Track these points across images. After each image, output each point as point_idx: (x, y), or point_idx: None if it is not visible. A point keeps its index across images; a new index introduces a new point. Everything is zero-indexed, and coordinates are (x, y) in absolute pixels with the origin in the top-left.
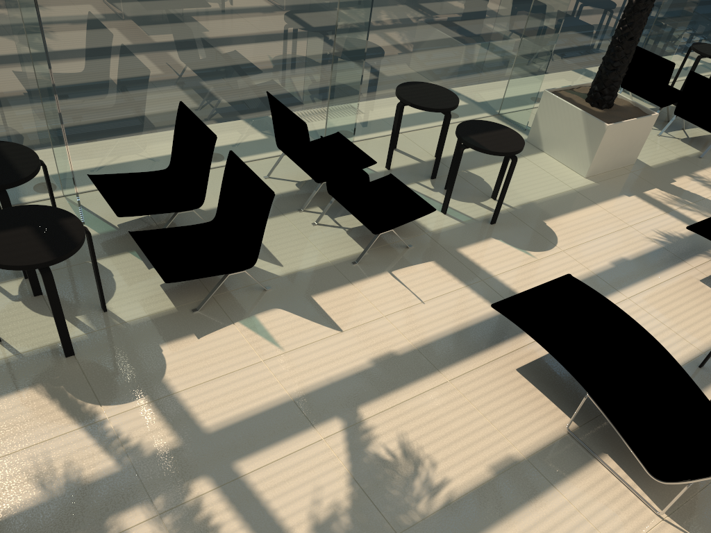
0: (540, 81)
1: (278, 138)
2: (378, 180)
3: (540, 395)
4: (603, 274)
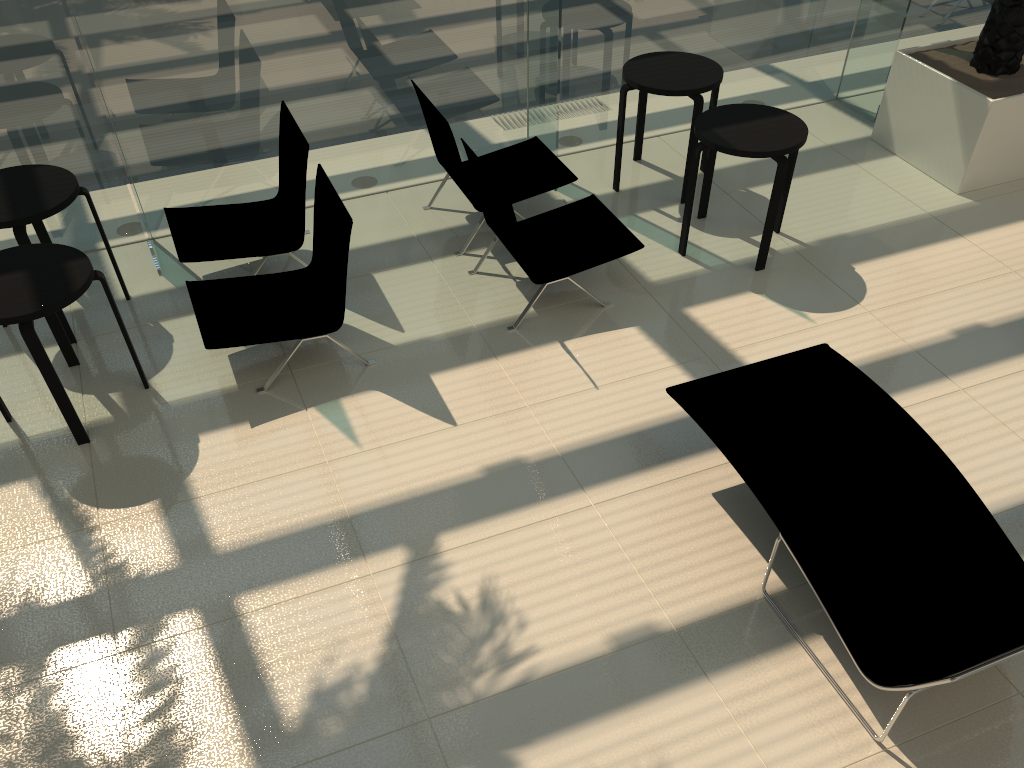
0: (896, 38)
1: (435, 149)
2: (572, 204)
3: (738, 535)
4: (930, 350)
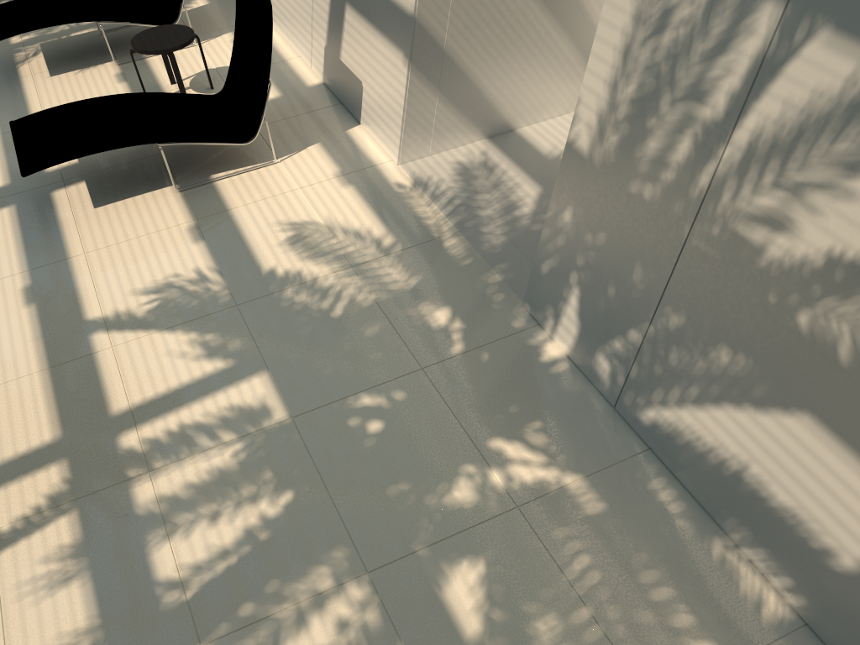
0: None
1: None
2: None
3: (133, 199)
4: (4, 129)
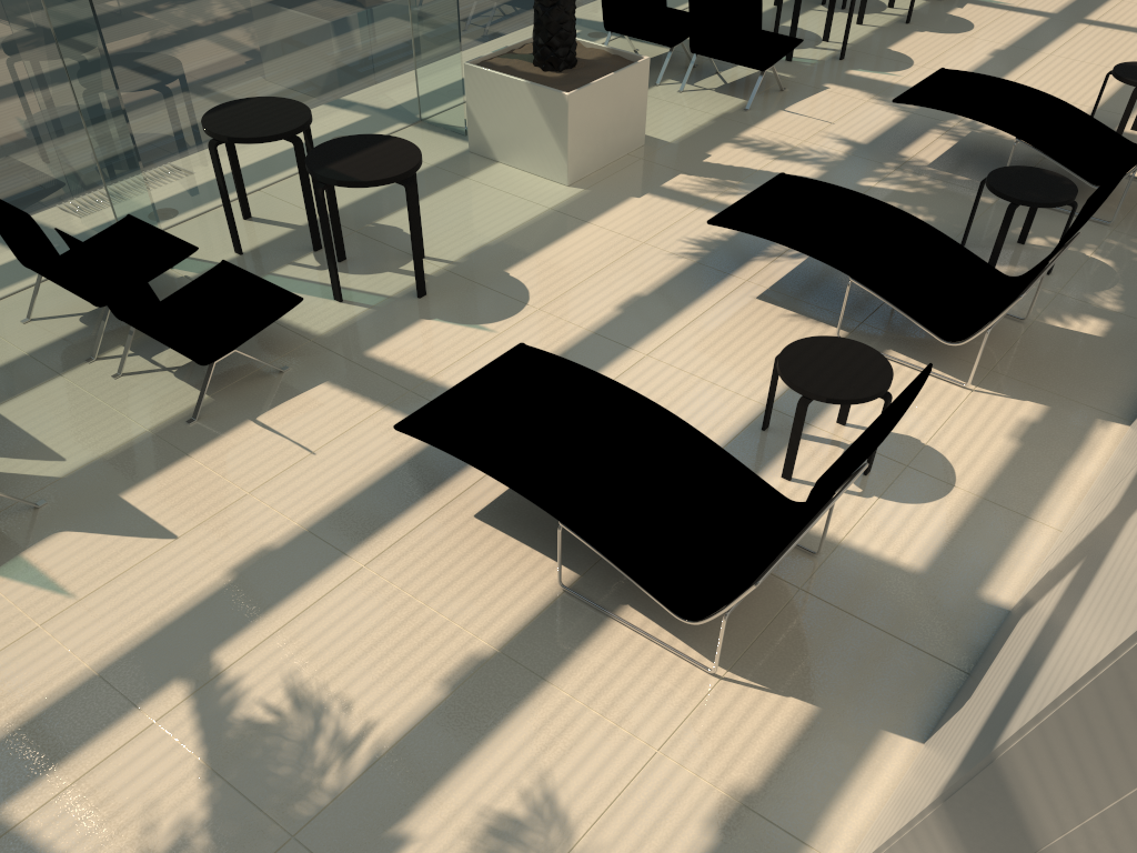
0: (458, 51)
1: (15, 251)
2: (204, 275)
3: (516, 544)
4: (606, 328)
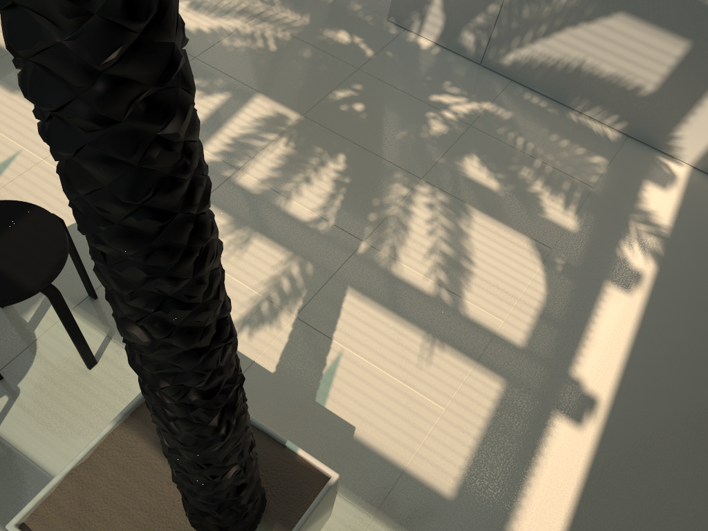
0: None
1: None
2: None
3: None
4: None
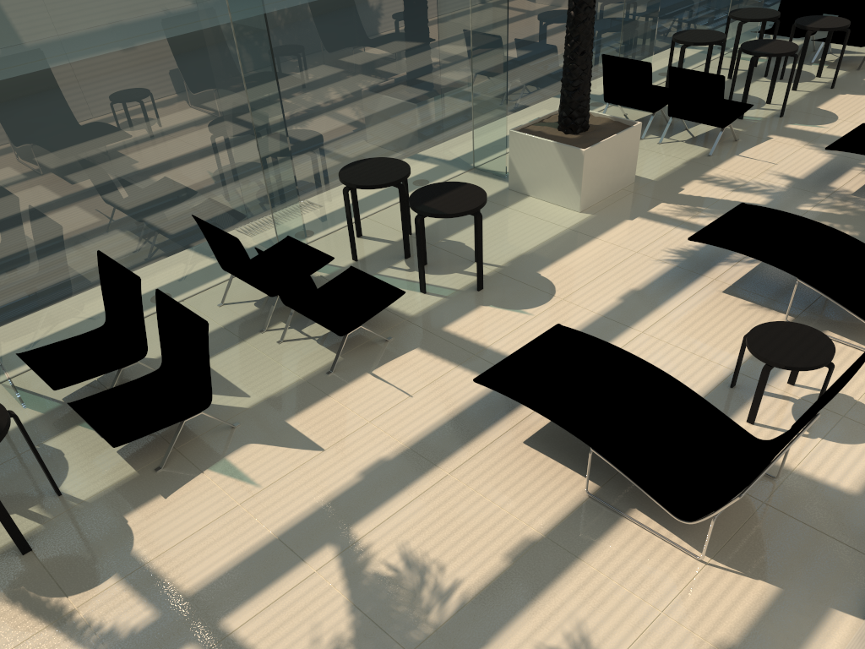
0: (504, 121)
1: (220, 260)
2: (339, 276)
3: (553, 463)
4: (611, 313)
